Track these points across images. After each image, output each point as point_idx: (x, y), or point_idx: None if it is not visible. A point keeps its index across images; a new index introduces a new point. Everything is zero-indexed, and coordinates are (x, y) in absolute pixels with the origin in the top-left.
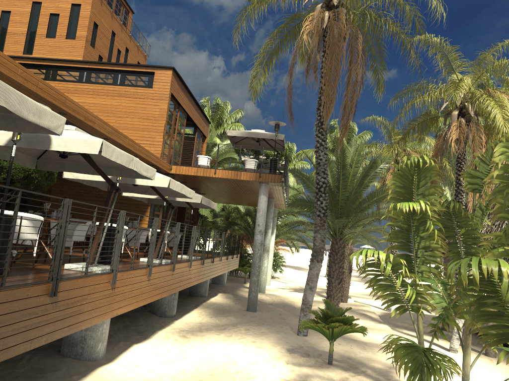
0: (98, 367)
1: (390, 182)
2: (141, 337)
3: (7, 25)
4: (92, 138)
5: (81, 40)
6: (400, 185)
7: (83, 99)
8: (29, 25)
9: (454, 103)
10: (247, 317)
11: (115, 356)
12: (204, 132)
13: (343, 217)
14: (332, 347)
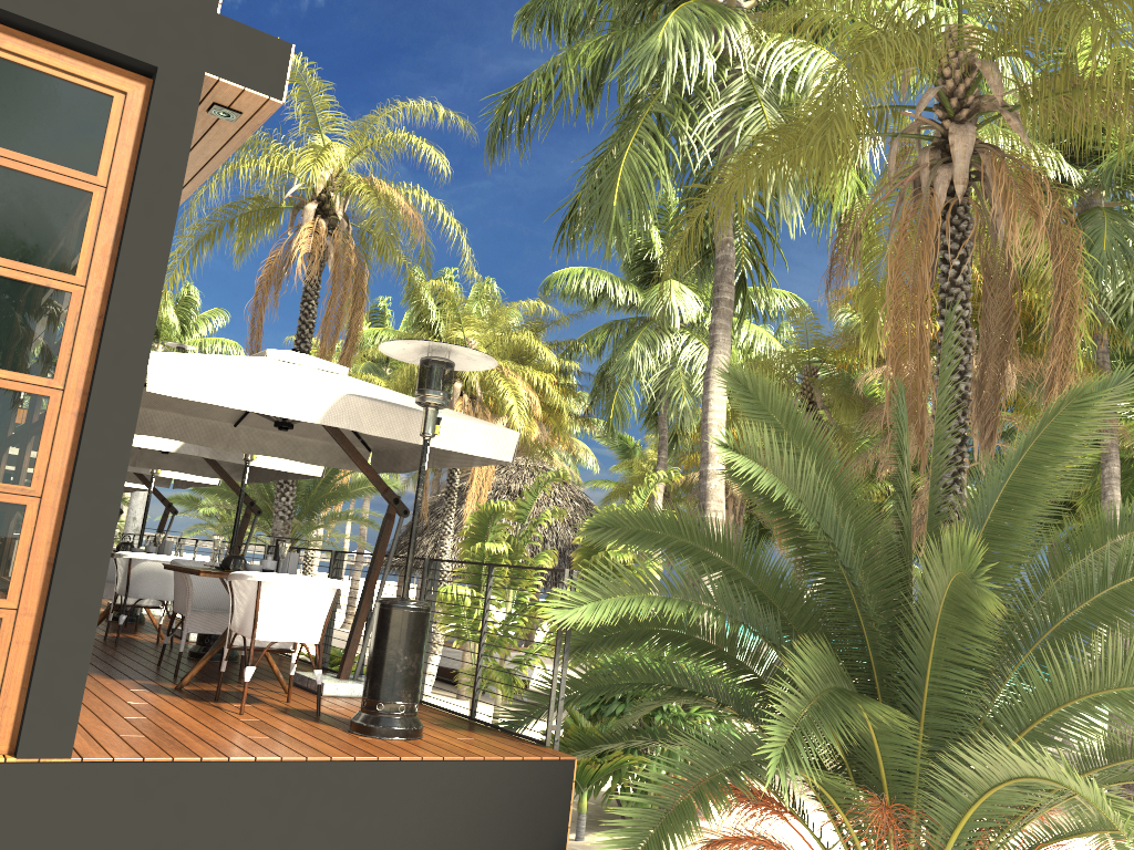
0: None
1: (469, 518)
2: None
3: None
4: None
5: None
6: (477, 521)
7: None
8: None
9: (470, 384)
10: None
11: None
12: None
13: (302, 517)
14: None
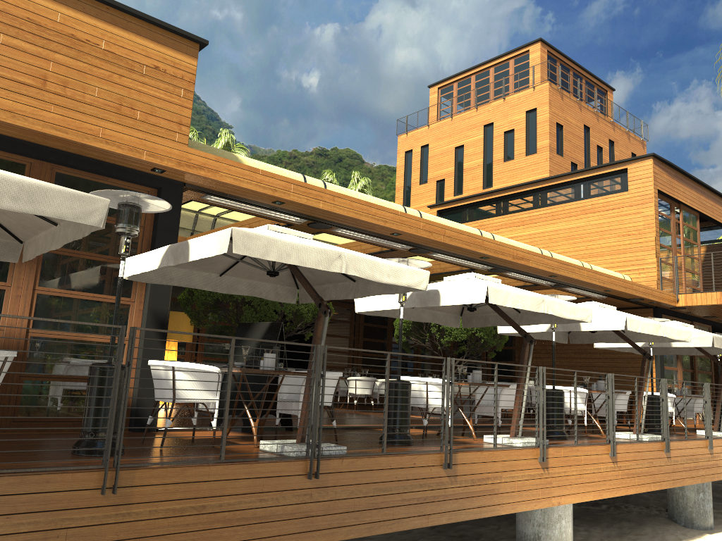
0: None
1: None
2: None
3: (462, 161)
4: (477, 285)
5: (543, 151)
6: None
7: (542, 229)
8: (484, 153)
9: None
10: None
11: None
12: None
13: None
14: None
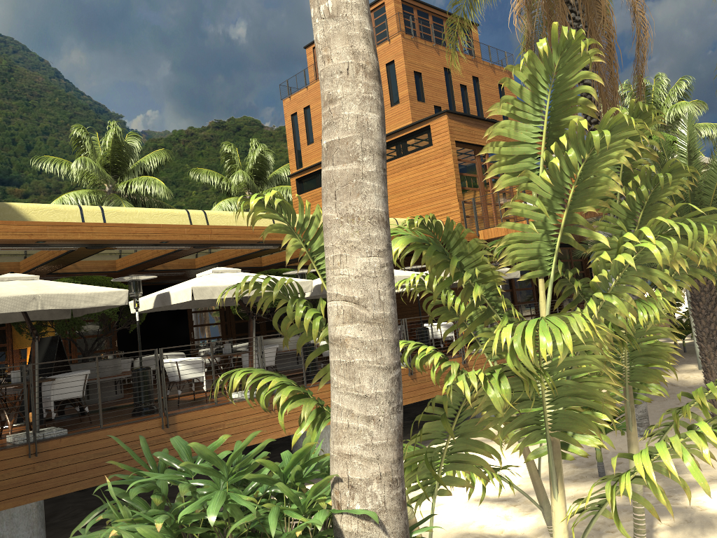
0: (307, 485)
1: None
2: None
3: None
4: (187, 287)
5: (404, 101)
6: None
7: None
8: None
9: None
10: None
11: None
12: None
13: None
14: (599, 452)
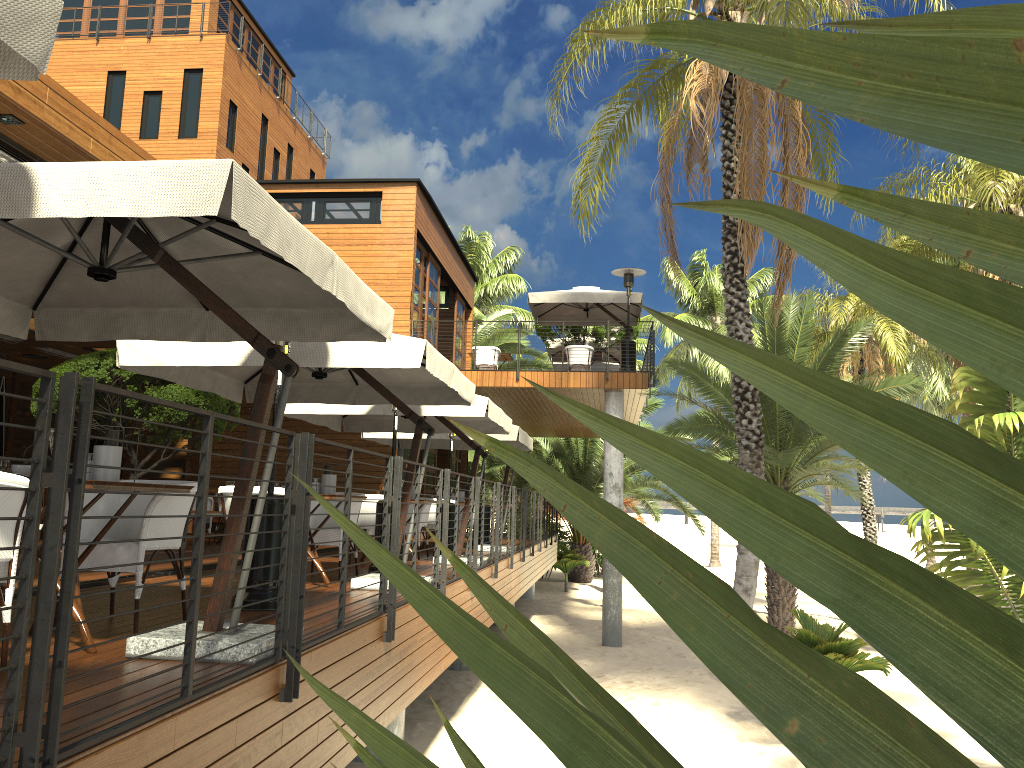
0: None
1: (959, 375)
2: (443, 711)
3: None
4: (406, 339)
5: (208, 138)
6: (979, 380)
7: None
8: (105, 118)
9: (997, 207)
10: (612, 658)
11: (422, 751)
12: (468, 298)
13: (789, 446)
14: None
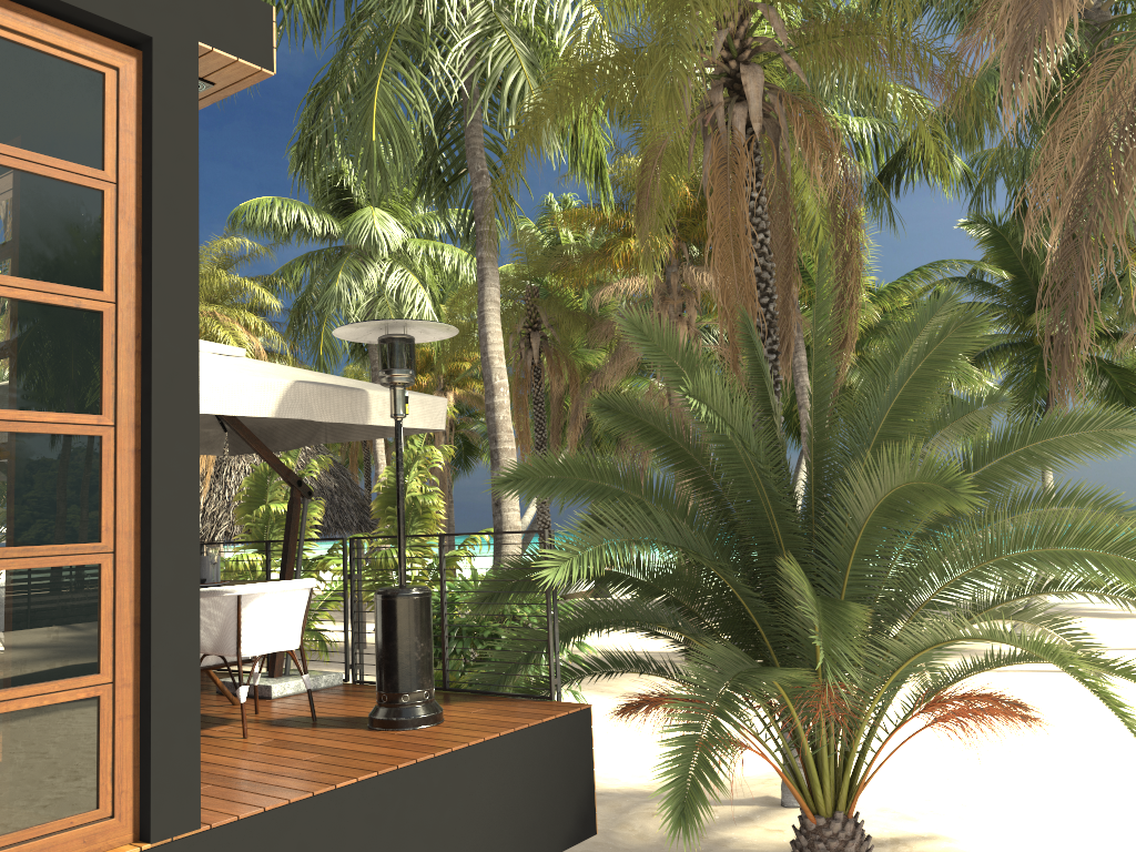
0: None
1: (244, 481)
2: None
3: None
4: None
5: None
6: (253, 483)
7: None
8: None
9: None
10: None
11: None
12: None
13: None
14: None
